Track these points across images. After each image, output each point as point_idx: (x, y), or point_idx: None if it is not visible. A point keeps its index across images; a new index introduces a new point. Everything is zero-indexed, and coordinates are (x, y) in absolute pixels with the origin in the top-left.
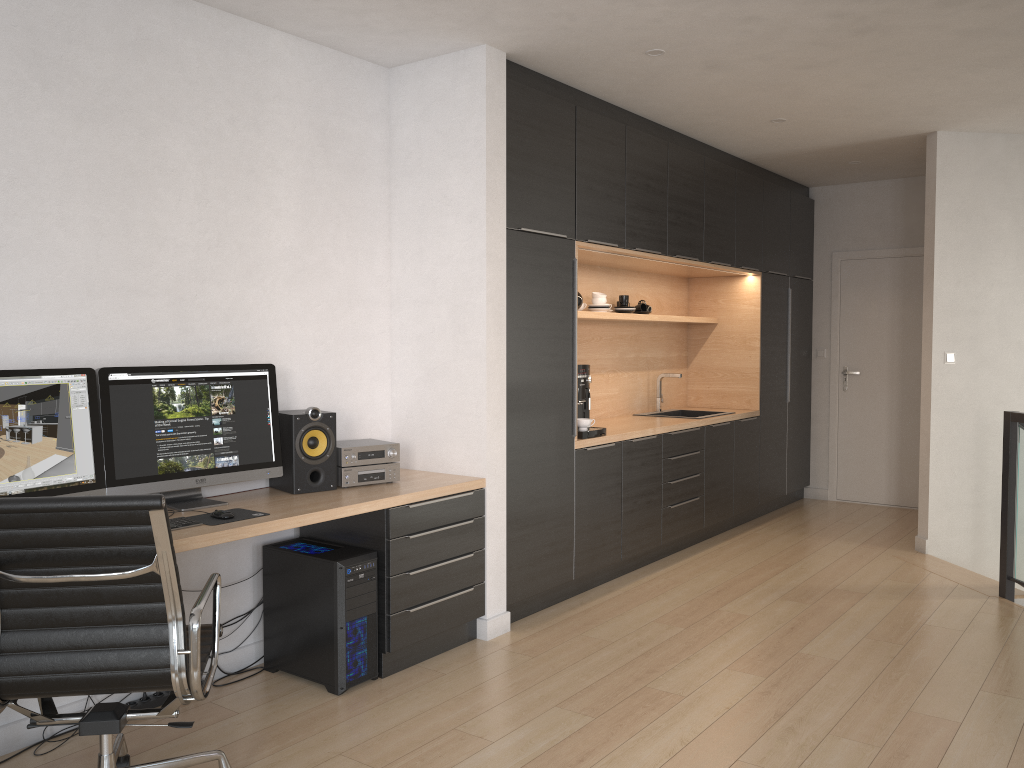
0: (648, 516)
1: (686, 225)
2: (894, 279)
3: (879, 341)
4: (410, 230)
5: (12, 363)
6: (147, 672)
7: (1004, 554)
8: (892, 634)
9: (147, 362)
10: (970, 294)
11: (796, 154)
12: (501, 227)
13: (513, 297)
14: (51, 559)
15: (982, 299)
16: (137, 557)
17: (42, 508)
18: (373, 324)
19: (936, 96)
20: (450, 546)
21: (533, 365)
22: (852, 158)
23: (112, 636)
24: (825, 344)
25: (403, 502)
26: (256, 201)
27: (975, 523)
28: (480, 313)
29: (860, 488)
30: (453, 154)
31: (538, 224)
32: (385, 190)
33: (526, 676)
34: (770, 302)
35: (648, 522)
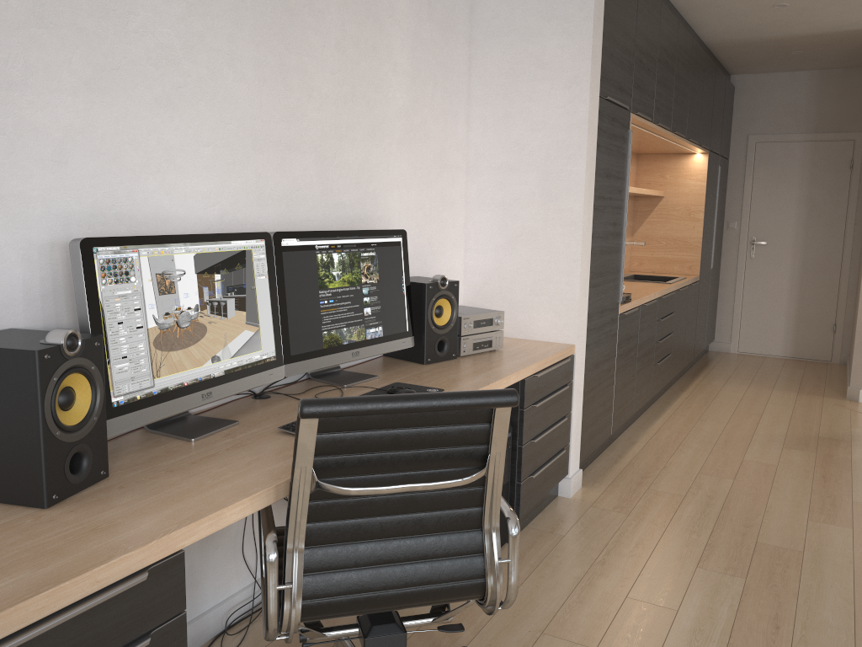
0: (647, 373)
1: (681, 103)
2: (804, 161)
3: (786, 215)
4: (494, 94)
5: (191, 225)
6: (460, 584)
7: None
8: None
9: (298, 226)
10: None
11: (757, 41)
12: (596, 94)
13: (598, 166)
14: (372, 465)
15: None
16: (464, 459)
17: (390, 409)
18: (455, 190)
19: None
20: (554, 412)
21: (604, 234)
22: (799, 48)
23: (423, 547)
24: (736, 217)
25: (532, 372)
26: (380, 53)
27: None
28: (577, 181)
29: (760, 342)
30: (552, 16)
31: (614, 94)
32: (467, 51)
33: (640, 535)
34: (710, 178)
35: (647, 378)
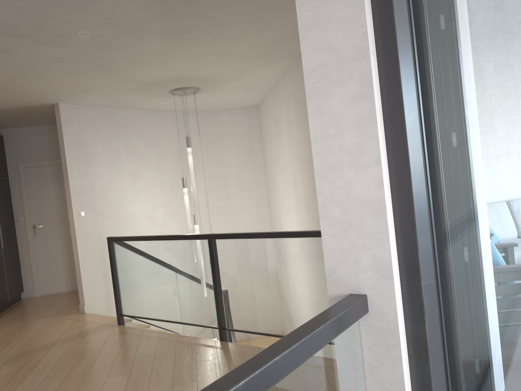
0: None
1: None
2: (53, 176)
3: (50, 208)
4: None
5: None
6: None
7: (117, 304)
8: (66, 363)
9: None
10: (87, 182)
11: None
12: None
13: None
14: None
15: (93, 184)
16: None
17: None
18: None
19: (52, 86)
20: None
21: None
22: (18, 114)
23: None
24: (21, 213)
25: None
26: None
27: (106, 291)
28: None
29: (52, 286)
30: None
31: None
32: None
33: None
34: None
35: None
